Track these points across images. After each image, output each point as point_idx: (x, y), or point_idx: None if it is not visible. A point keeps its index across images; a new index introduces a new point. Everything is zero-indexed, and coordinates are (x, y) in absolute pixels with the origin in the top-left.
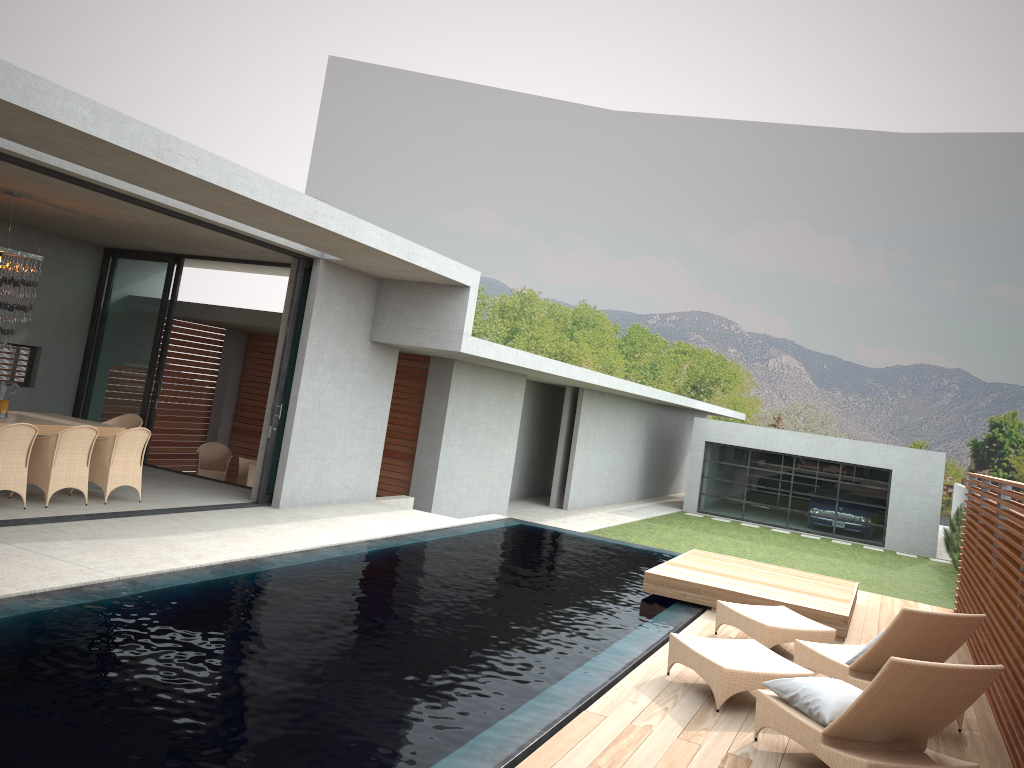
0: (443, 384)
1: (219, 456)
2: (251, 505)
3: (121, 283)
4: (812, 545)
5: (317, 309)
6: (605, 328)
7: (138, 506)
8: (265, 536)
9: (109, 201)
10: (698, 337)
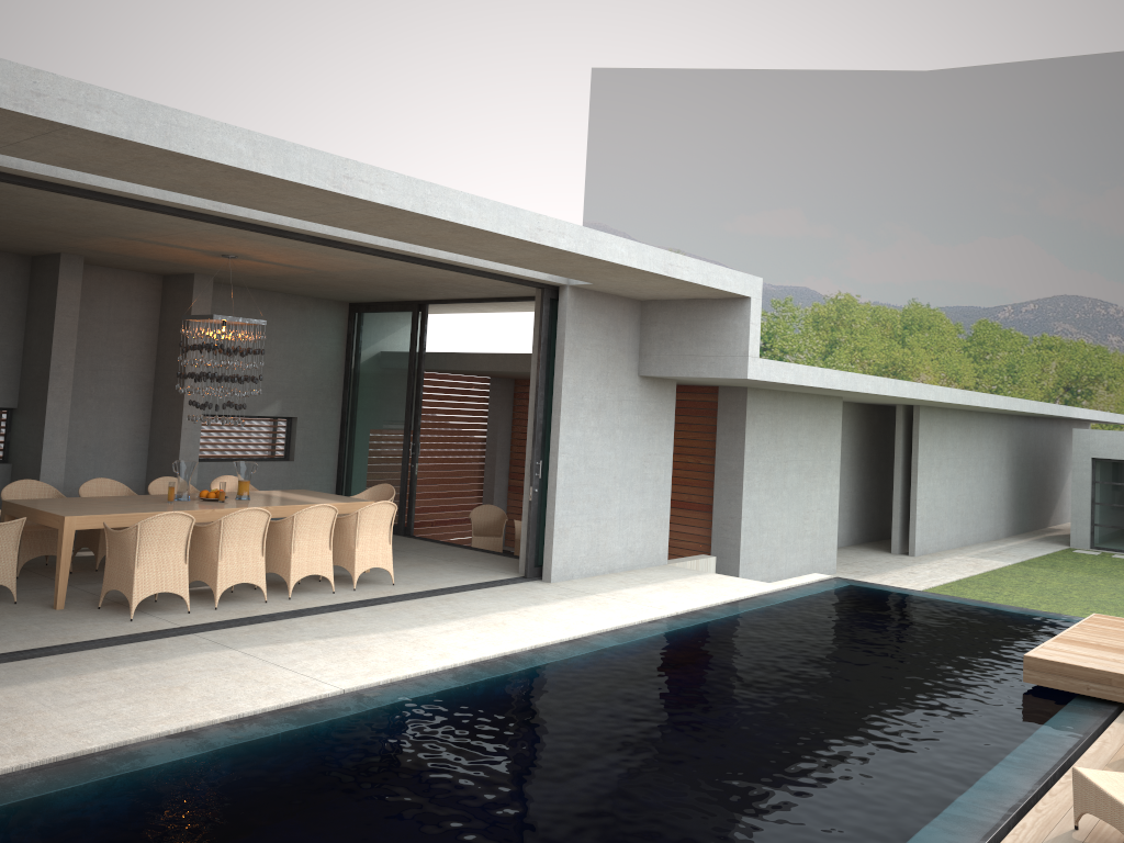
0: (737, 418)
1: (494, 520)
2: (518, 581)
3: (368, 339)
4: None
5: (569, 345)
6: (944, 329)
7: (390, 590)
8: (527, 622)
9: (320, 250)
10: (1066, 327)
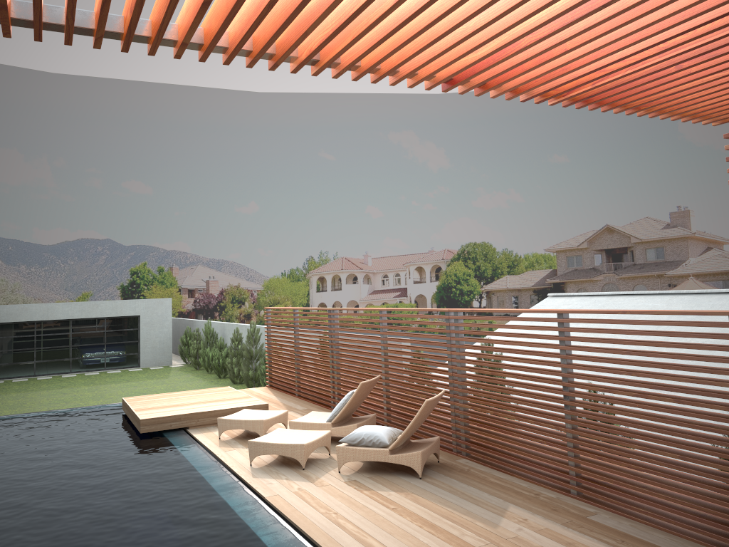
0: None
1: None
2: None
3: None
4: (103, 378)
5: None
6: None
7: None
8: None
9: None
10: None
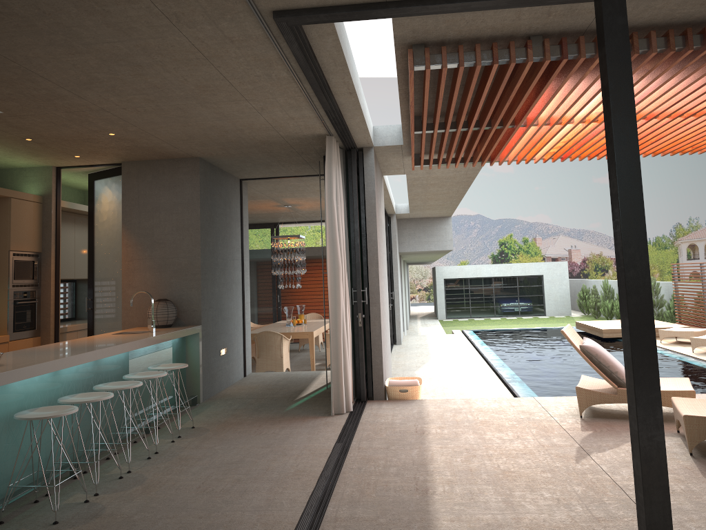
0: None
1: None
2: (393, 345)
3: None
4: (523, 321)
5: (396, 240)
6: None
7: None
8: (450, 351)
9: None
10: None
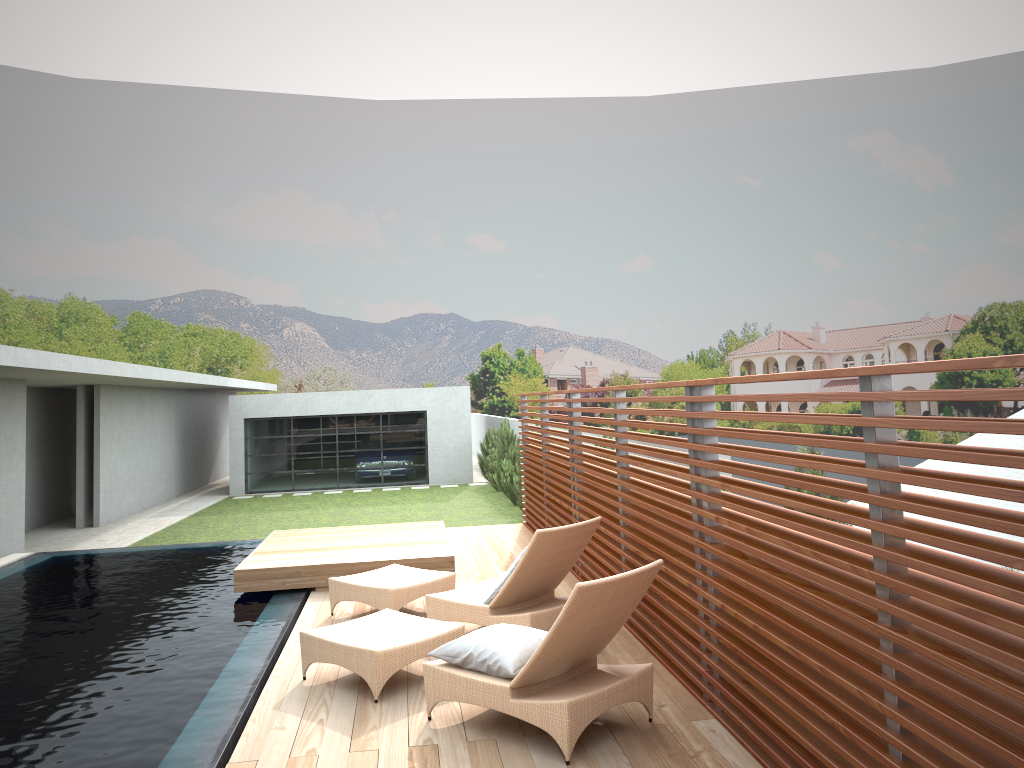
0: None
1: None
2: None
3: None
4: (367, 498)
5: None
6: (101, 321)
7: None
8: None
9: None
10: (208, 317)
